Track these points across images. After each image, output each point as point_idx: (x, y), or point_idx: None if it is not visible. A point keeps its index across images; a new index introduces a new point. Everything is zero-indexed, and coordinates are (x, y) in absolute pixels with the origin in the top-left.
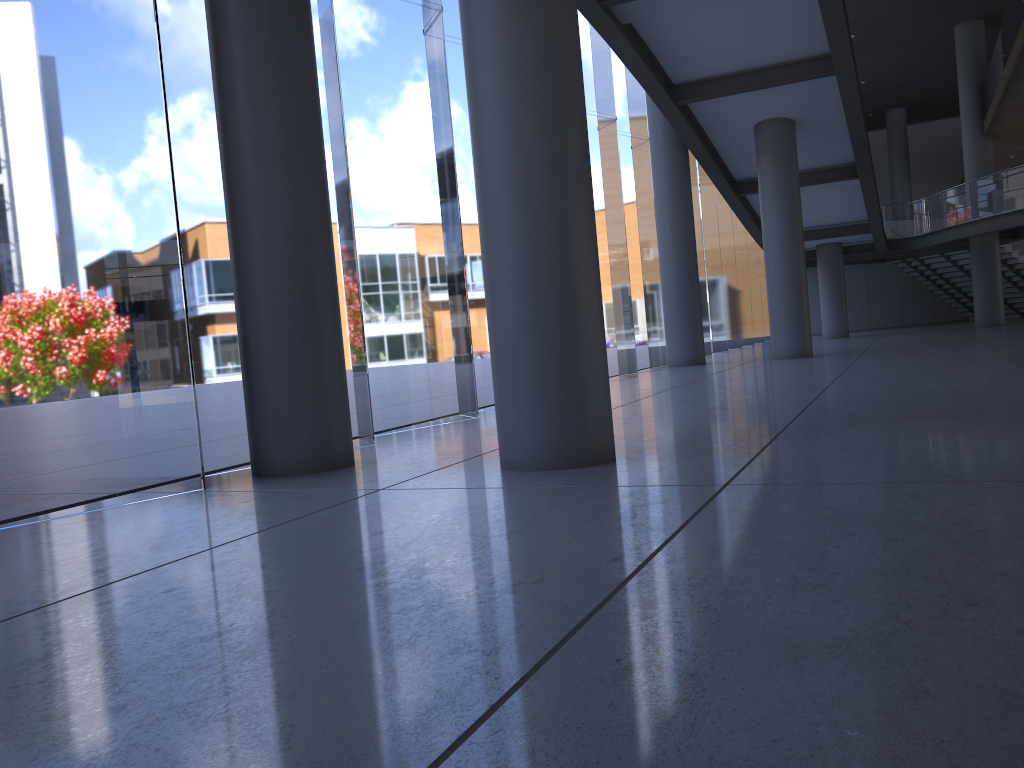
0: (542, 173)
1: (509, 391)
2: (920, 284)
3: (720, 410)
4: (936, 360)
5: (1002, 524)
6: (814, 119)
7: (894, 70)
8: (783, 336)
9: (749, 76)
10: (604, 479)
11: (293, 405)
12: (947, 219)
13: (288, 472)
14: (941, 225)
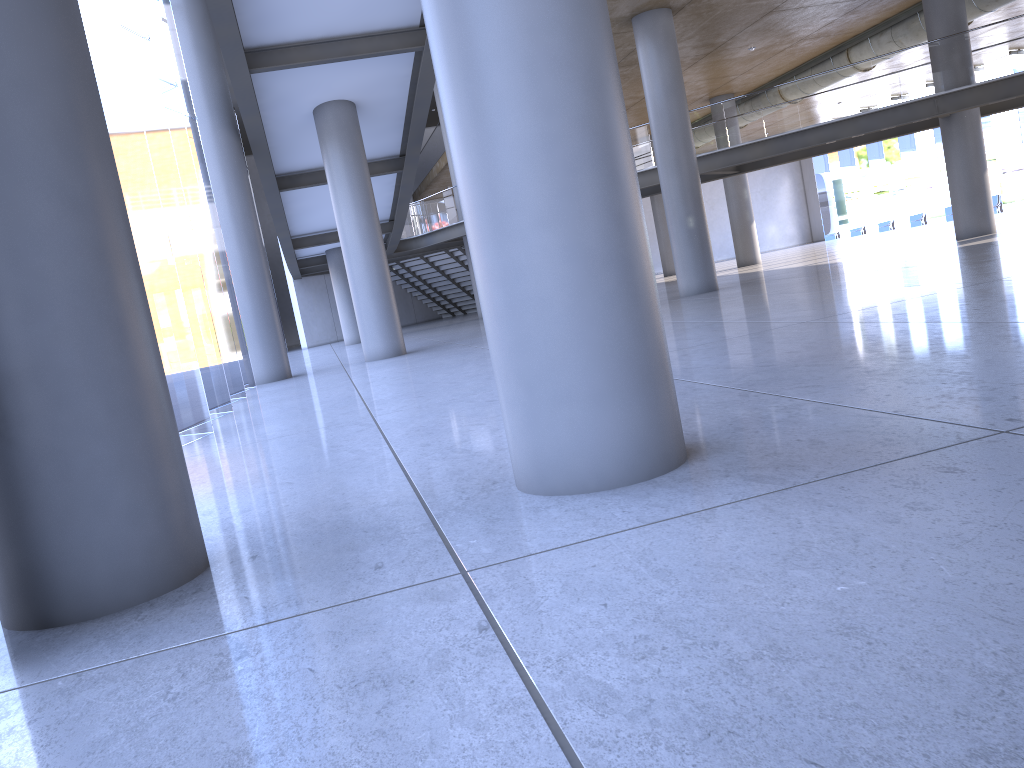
0: (589, 22)
1: (571, 369)
2: (400, 287)
3: None
4: None
5: None
6: (375, 104)
7: None
8: (378, 335)
9: (332, 45)
10: (799, 466)
11: (118, 468)
12: (447, 218)
13: (126, 601)
14: (441, 224)
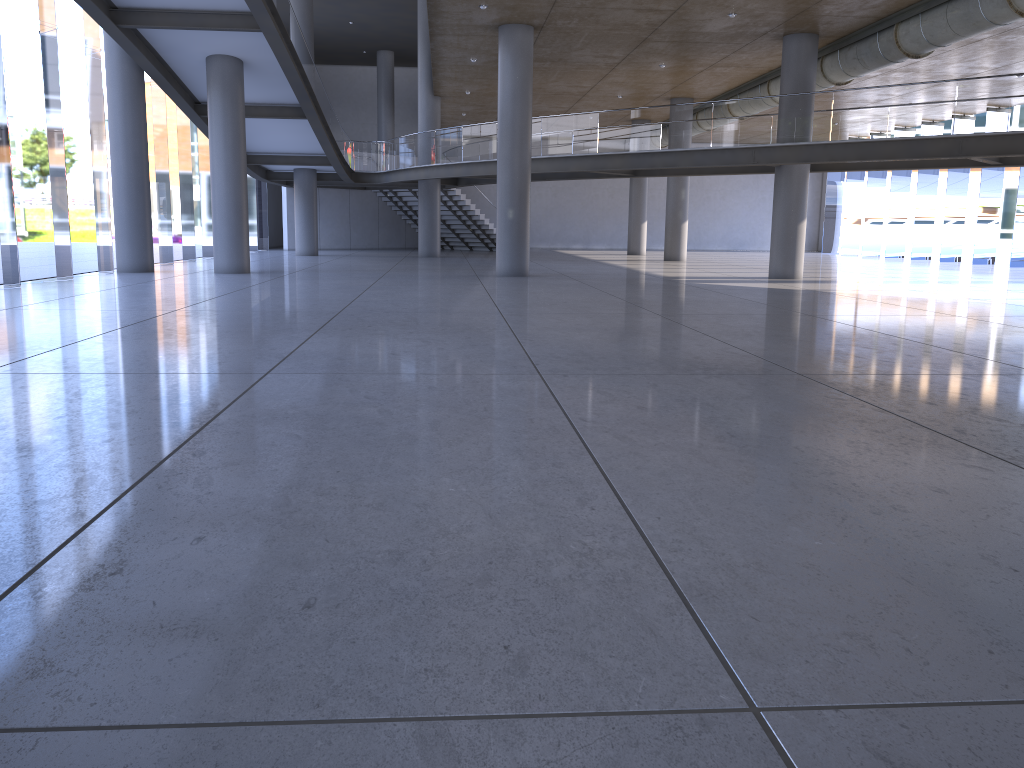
0: None
1: None
2: (395, 213)
3: (80, 318)
4: (320, 286)
5: (99, 395)
6: (260, 62)
7: (376, 18)
8: (223, 253)
9: (188, 16)
10: None
11: None
12: (399, 162)
13: None
14: (395, 166)
